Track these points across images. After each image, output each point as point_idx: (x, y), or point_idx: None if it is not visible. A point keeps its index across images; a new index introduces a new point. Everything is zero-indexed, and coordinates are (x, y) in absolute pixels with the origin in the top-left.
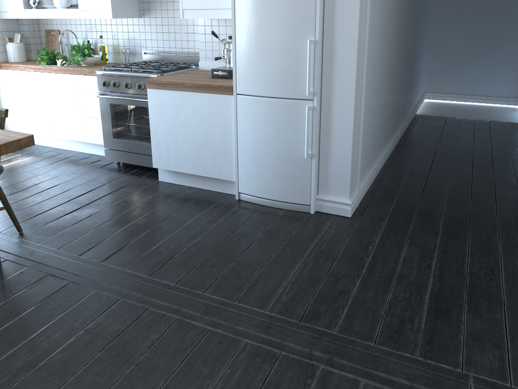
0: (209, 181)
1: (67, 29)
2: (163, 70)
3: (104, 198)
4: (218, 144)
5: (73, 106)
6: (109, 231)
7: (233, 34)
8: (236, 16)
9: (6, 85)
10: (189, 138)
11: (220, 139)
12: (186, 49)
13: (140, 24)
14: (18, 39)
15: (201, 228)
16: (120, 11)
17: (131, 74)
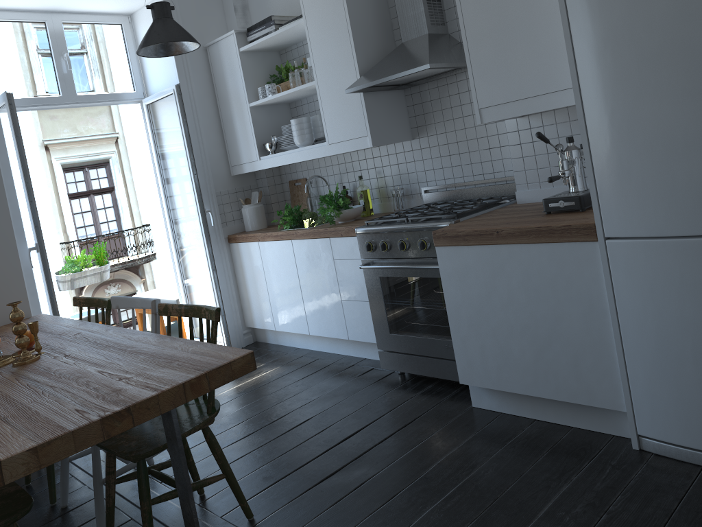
0: (568, 408)
1: (314, 175)
2: (458, 212)
3: (383, 445)
4: (580, 338)
5: (329, 285)
6: (394, 524)
7: (583, 127)
8: (583, 94)
9: (243, 264)
10: (520, 329)
11: (582, 327)
12: (490, 175)
13: (415, 148)
14: (256, 199)
15: (577, 526)
16: (383, 135)
17: (407, 227)
